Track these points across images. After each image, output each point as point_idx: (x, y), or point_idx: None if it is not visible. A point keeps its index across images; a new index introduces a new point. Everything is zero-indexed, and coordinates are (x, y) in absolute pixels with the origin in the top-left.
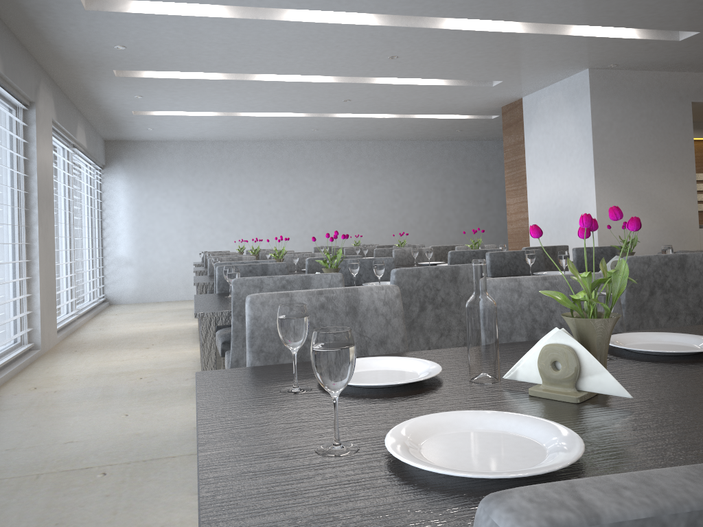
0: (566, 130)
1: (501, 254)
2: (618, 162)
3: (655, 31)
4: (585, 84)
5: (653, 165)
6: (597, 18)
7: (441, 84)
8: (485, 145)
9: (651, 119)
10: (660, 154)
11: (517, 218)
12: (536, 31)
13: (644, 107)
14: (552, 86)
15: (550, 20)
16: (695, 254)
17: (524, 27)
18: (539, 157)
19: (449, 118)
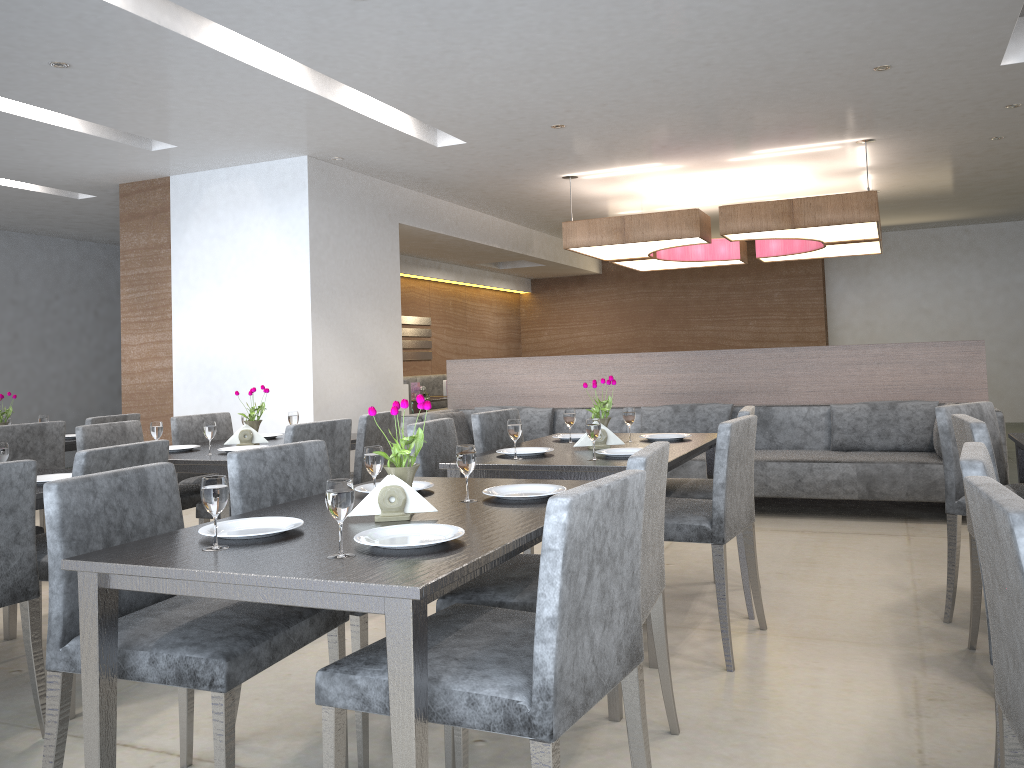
0: (260, 238)
1: (426, 426)
2: (334, 293)
3: (419, 128)
4: (300, 176)
5: (367, 299)
6: (404, 96)
7: (75, 128)
8: (14, 239)
9: (365, 239)
10: (372, 286)
11: (148, 368)
12: (315, 91)
13: (359, 221)
14: (235, 168)
15: (356, 82)
16: (753, 418)
17: (303, 79)
18: (203, 273)
19: (7, 186)
